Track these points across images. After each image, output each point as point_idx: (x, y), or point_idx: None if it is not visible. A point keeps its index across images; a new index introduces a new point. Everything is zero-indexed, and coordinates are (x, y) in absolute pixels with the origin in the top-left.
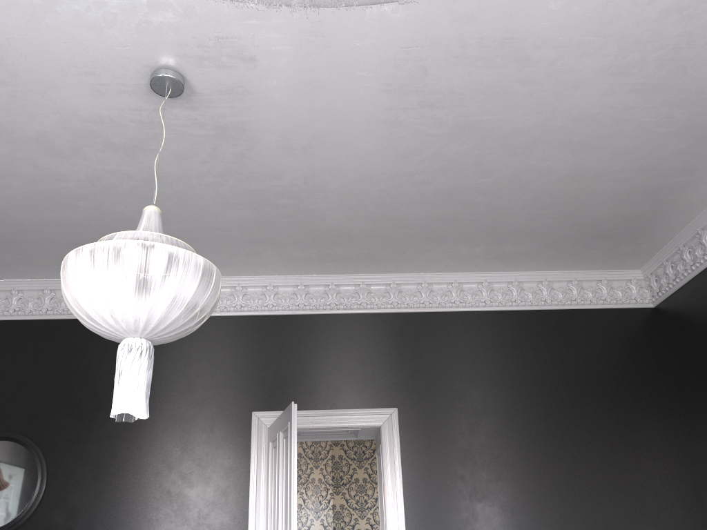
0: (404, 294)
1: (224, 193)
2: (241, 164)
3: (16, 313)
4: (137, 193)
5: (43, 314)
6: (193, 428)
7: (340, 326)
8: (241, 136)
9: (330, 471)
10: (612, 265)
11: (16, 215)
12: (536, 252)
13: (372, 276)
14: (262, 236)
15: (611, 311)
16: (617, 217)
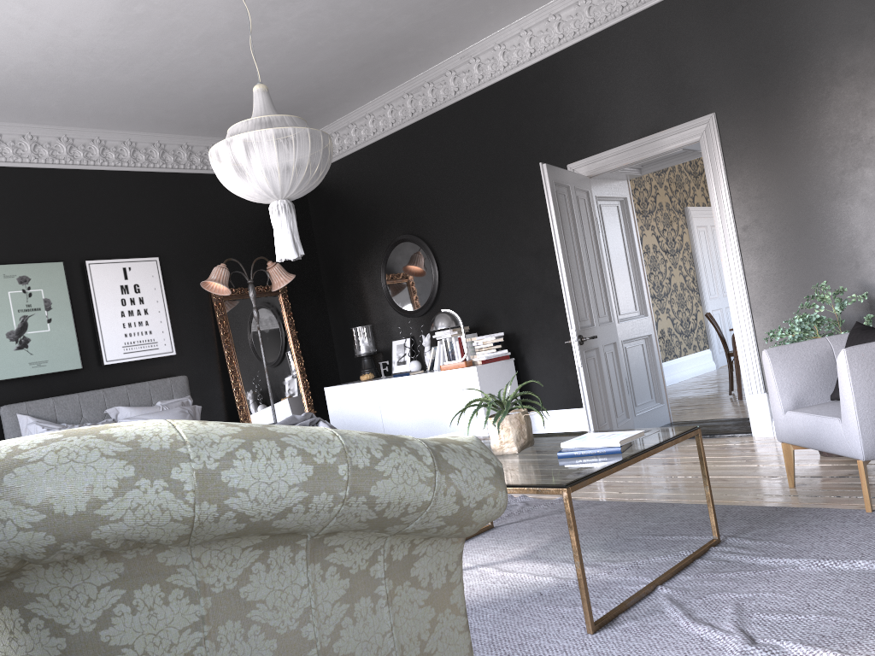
0: None
1: None
2: None
3: (376, 135)
4: (340, 17)
5: (392, 128)
6: (523, 196)
7: (635, 32)
8: None
9: None
10: None
11: (298, 72)
12: None
13: None
14: None
15: None
16: None
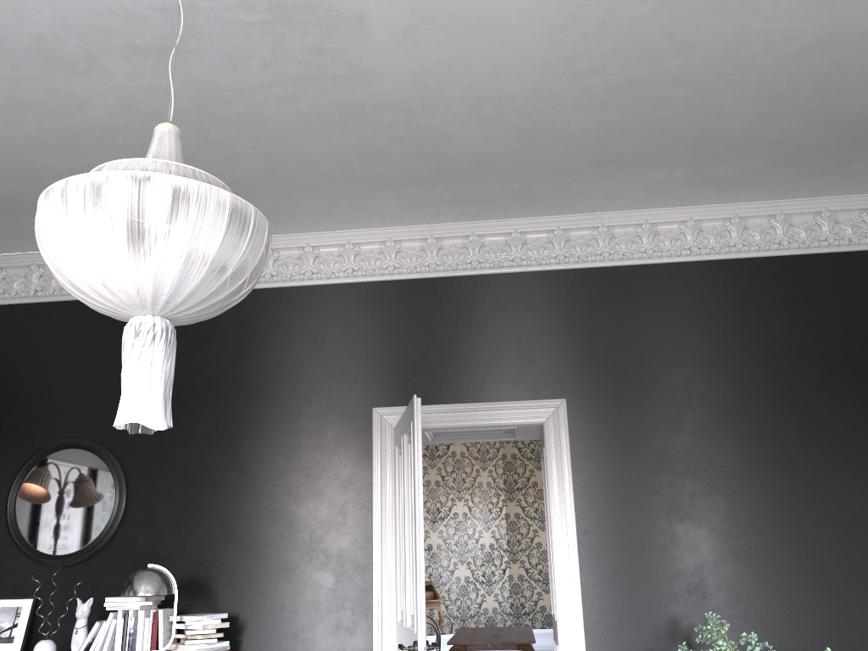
0: (574, 243)
1: (305, 111)
2: (319, 64)
3: None
4: (189, 120)
5: None
6: (299, 430)
7: (486, 291)
8: (311, 18)
9: (501, 474)
10: None
11: (45, 162)
12: (765, 172)
13: (528, 220)
14: (368, 171)
15: None
16: None
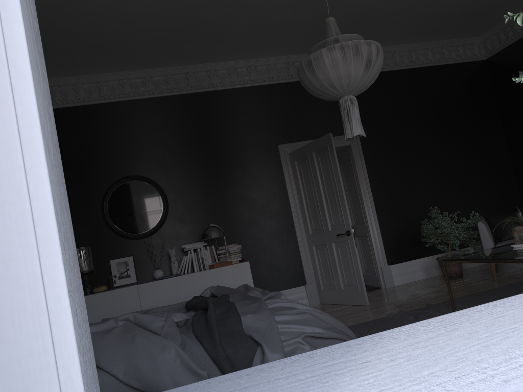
0: None
1: (285, 2)
2: None
3: (107, 98)
4: (231, 5)
5: (127, 96)
6: (245, 159)
7: None
8: None
9: None
10: (467, 35)
11: (139, 26)
12: (433, 30)
13: None
14: (286, 30)
15: (464, 64)
16: (490, 5)
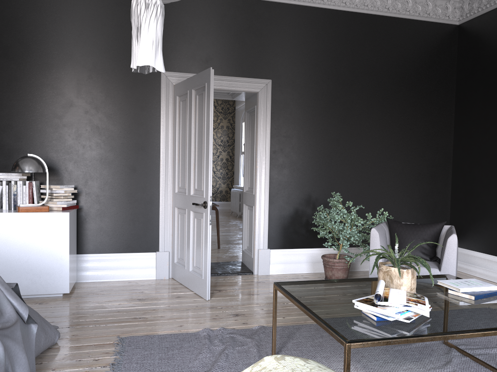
0: None
1: None
2: None
3: None
4: None
5: None
6: (113, 80)
7: (232, 7)
8: None
9: None
10: None
11: None
12: None
13: None
14: None
15: (430, 24)
16: None
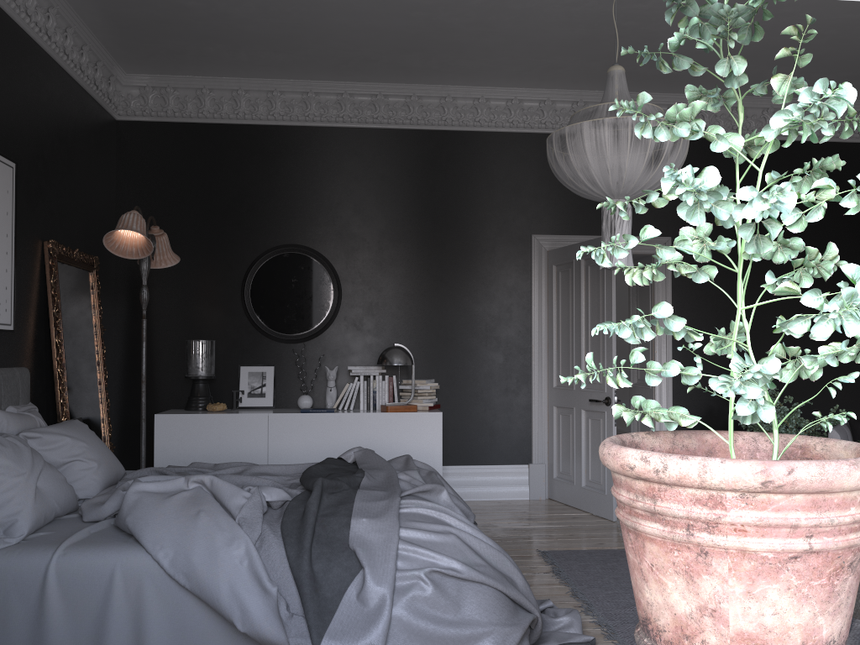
0: None
1: (574, 13)
2: None
3: (280, 118)
4: (484, 8)
5: (309, 120)
6: (475, 249)
7: None
8: None
9: None
10: None
11: (336, 21)
12: (841, 82)
13: (656, 95)
14: (575, 53)
15: None
16: None
